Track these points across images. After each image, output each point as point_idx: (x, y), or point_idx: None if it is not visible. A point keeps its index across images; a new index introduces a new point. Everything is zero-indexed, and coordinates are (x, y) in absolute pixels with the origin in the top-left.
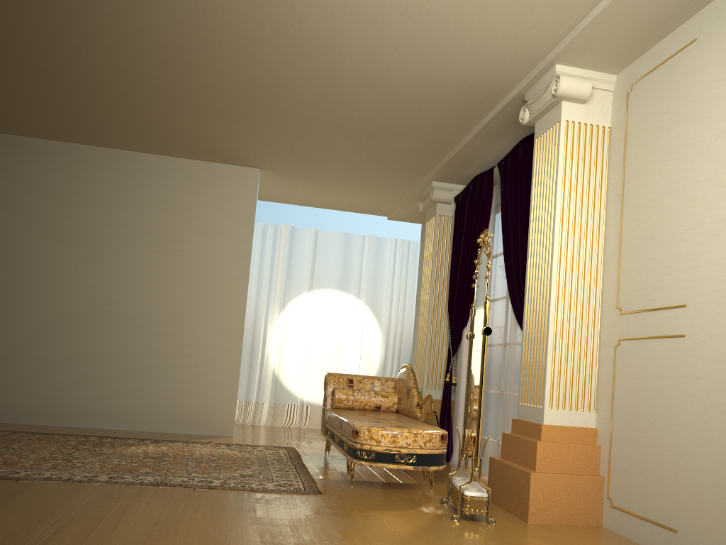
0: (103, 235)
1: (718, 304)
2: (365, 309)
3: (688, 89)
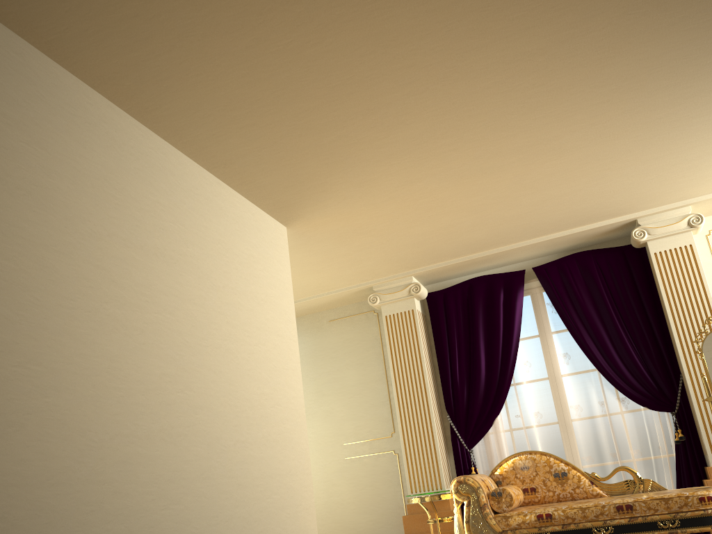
0: (172, 284)
1: None
2: None
3: None
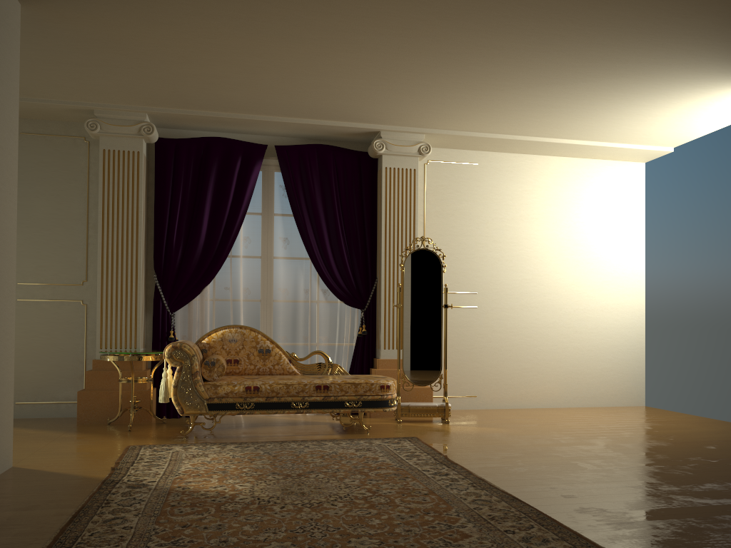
0: None
1: (496, 294)
2: None
3: (473, 186)
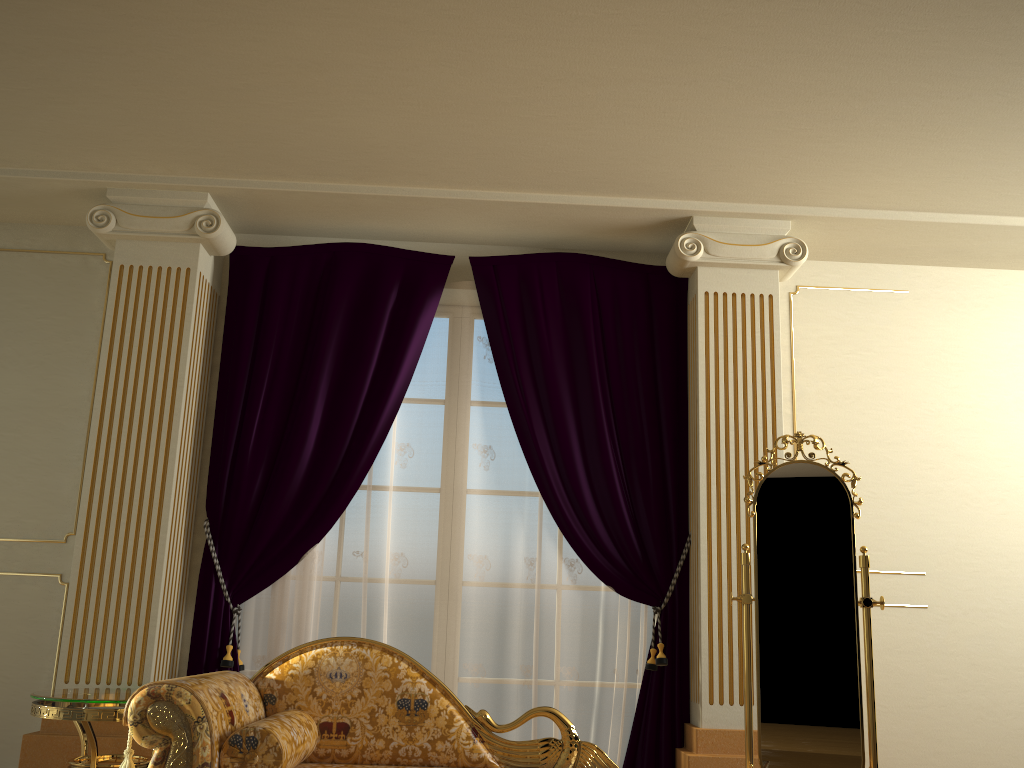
0: None
1: (971, 578)
2: None
3: (900, 339)
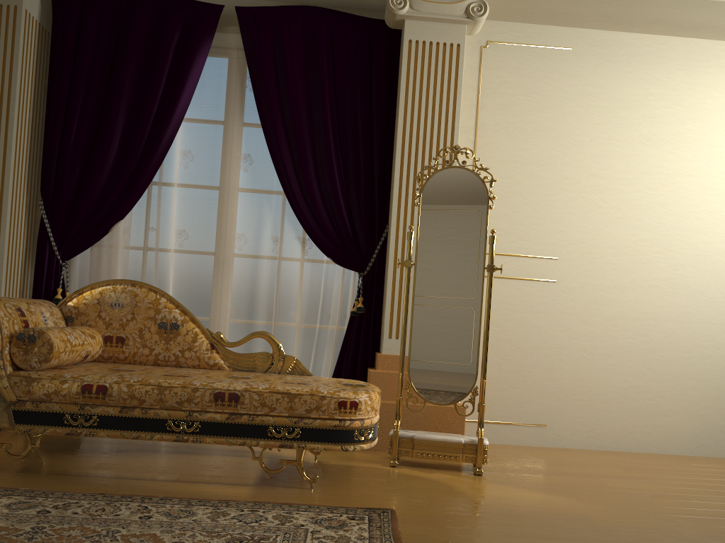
0: None
1: (589, 262)
2: None
3: (560, 86)
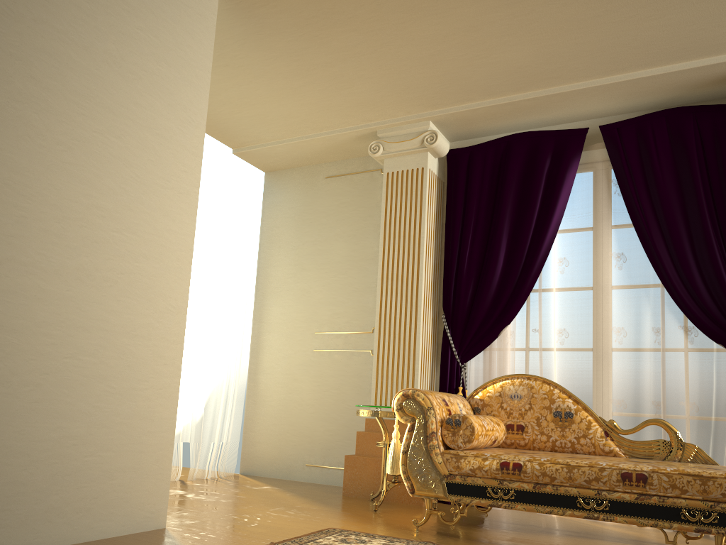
0: None
1: None
2: (209, 283)
3: None
